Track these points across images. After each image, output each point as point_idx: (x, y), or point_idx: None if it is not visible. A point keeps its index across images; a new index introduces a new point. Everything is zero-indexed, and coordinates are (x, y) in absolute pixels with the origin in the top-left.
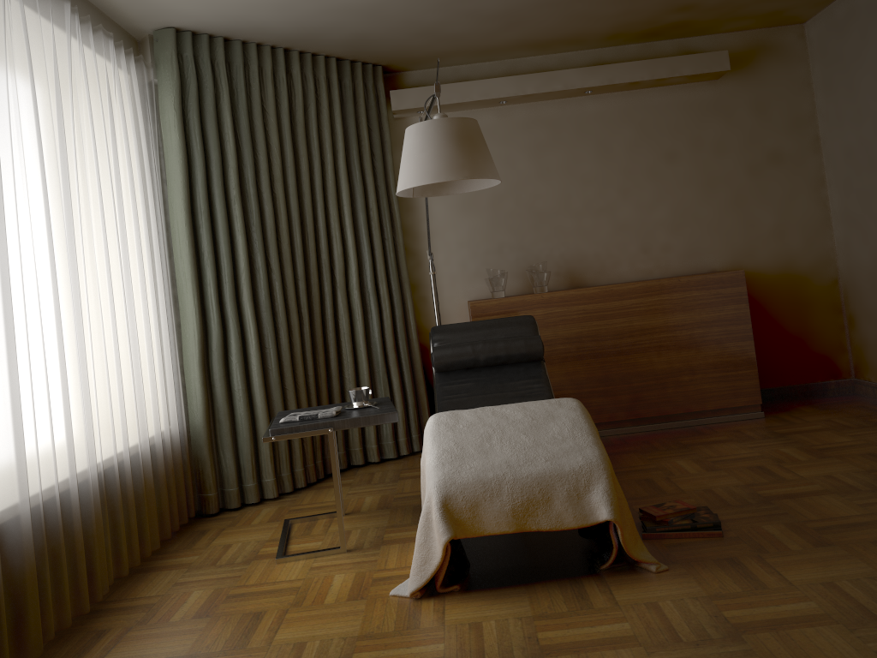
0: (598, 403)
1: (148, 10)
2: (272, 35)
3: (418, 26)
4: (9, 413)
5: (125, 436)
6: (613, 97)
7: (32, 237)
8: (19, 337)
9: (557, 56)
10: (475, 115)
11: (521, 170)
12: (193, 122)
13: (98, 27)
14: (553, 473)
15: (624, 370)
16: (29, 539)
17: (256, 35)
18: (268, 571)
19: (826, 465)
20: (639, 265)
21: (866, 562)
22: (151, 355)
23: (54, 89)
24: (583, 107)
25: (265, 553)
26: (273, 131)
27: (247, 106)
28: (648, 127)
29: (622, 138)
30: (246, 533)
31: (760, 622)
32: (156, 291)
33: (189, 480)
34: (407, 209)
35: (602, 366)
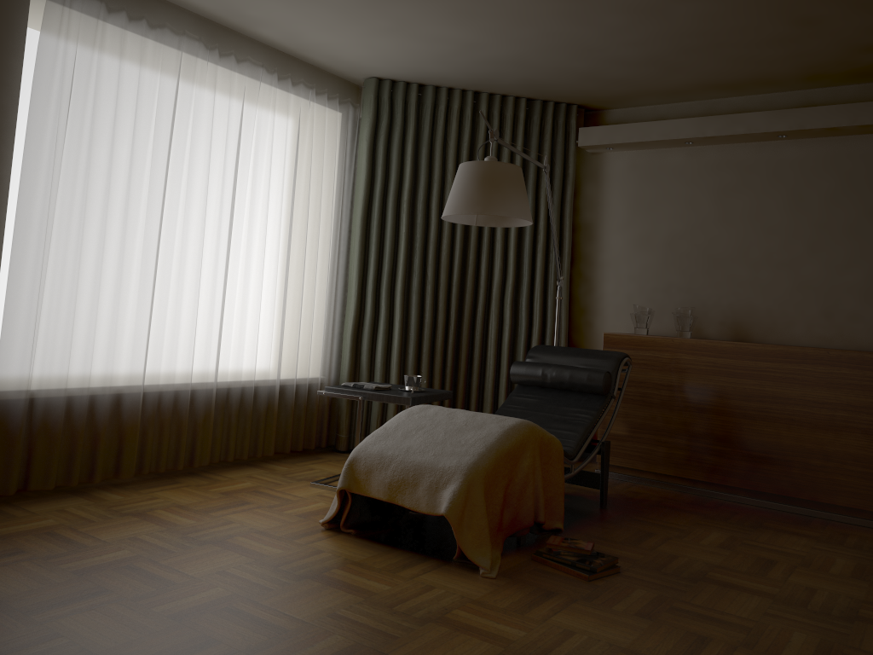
0: (711, 462)
1: (348, 66)
2: (455, 81)
3: (574, 72)
4: (137, 327)
5: (253, 368)
6: (818, 142)
7: (186, 223)
8: (162, 283)
9: (761, 97)
10: (666, 154)
11: (702, 213)
12: (379, 150)
13: (299, 81)
14: (429, 465)
15: (746, 435)
16: (135, 406)
17: (442, 81)
18: (298, 487)
19: (839, 583)
20: (817, 330)
21: (639, 637)
22: (298, 319)
23: (236, 127)
24: (781, 152)
25: (319, 479)
26: (450, 160)
27: (428, 139)
28: (855, 178)
29: (820, 188)
30: (335, 467)
31: (461, 623)
32: (322, 274)
33: (325, 419)
34: (588, 238)
35: (722, 425)
